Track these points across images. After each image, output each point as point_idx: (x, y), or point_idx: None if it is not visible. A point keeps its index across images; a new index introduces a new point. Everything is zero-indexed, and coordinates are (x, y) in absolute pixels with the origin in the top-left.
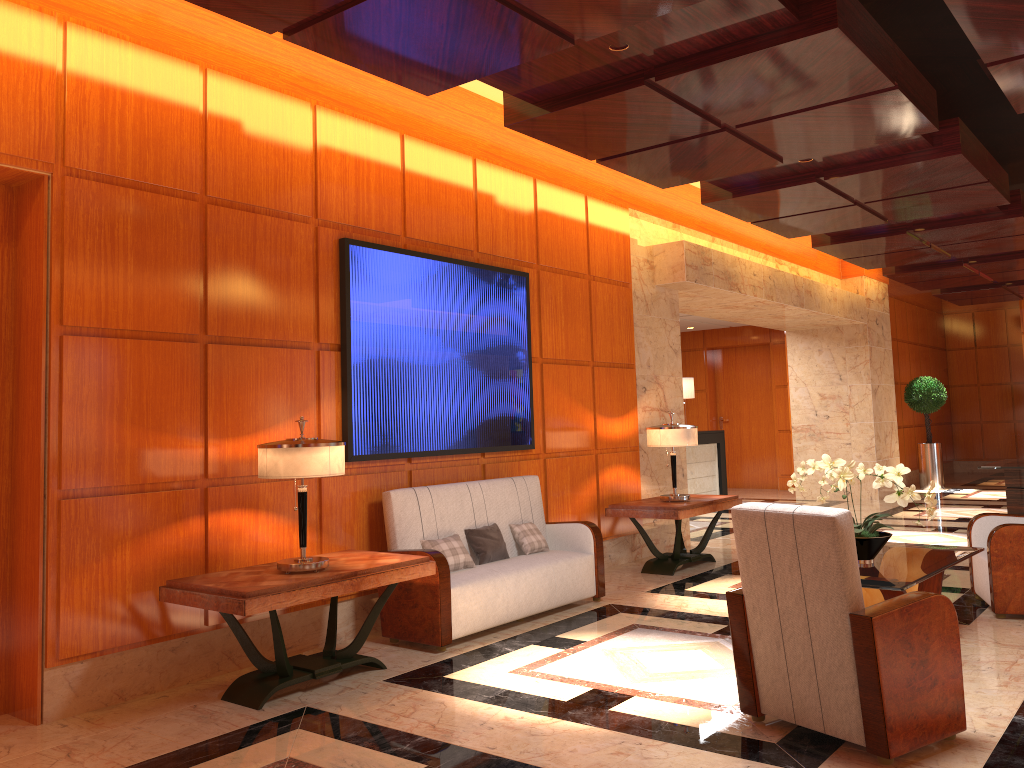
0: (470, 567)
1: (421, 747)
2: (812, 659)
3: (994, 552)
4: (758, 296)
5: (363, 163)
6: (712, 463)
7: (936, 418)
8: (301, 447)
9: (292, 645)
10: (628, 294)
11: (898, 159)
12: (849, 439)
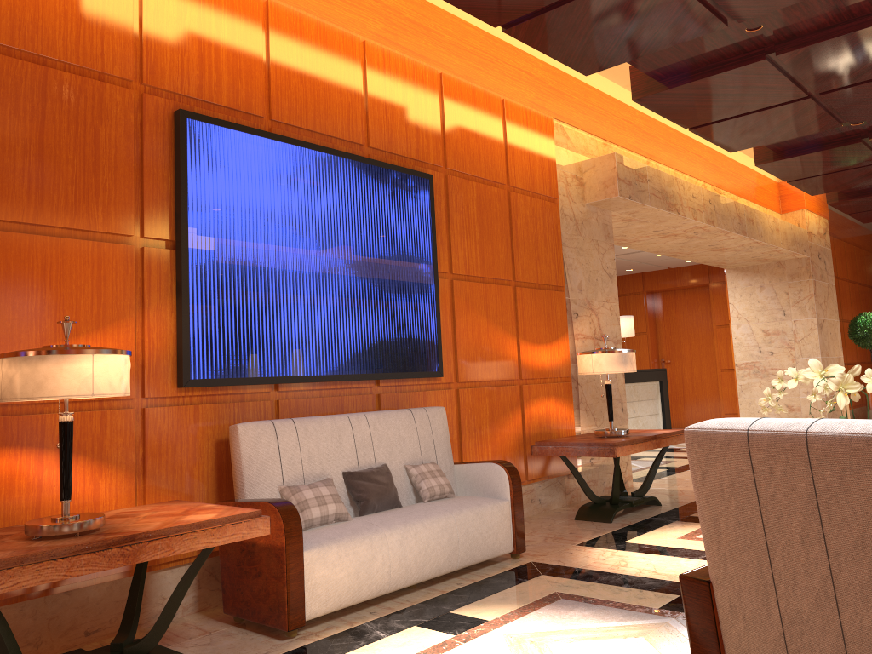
0: (344, 520)
1: None
2: None
3: None
4: (698, 220)
5: (210, 25)
6: (655, 402)
7: None
8: (46, 355)
9: (99, 628)
10: (554, 210)
11: (868, 19)
12: None
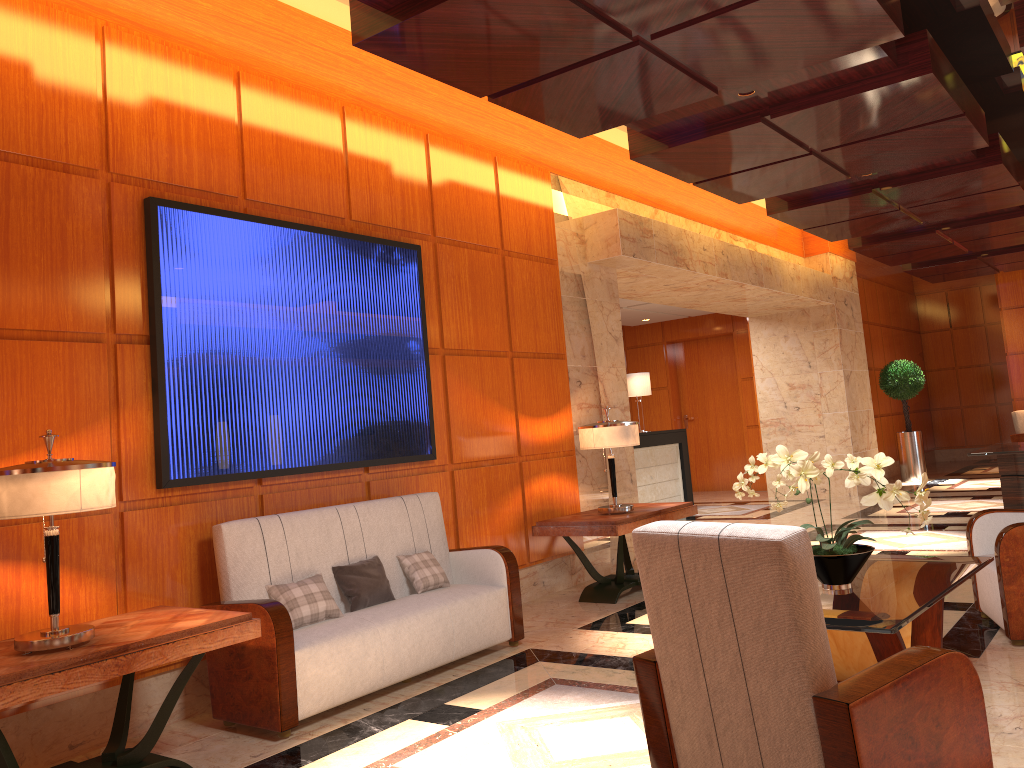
0: (335, 617)
1: None
2: (761, 765)
3: (1005, 561)
4: (710, 273)
5: (179, 104)
6: (674, 465)
7: (914, 405)
8: (33, 473)
9: (84, 740)
10: (554, 272)
11: (857, 86)
12: (822, 431)
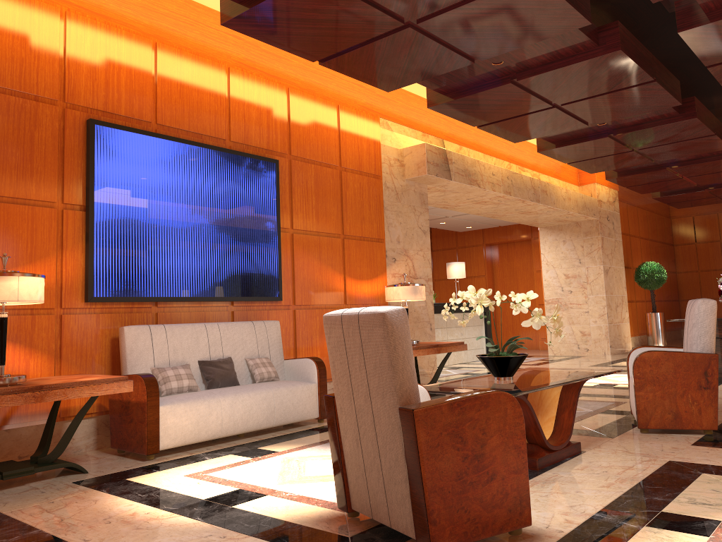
0: (194, 391)
1: (25, 539)
2: (378, 455)
3: (637, 375)
4: (497, 191)
5: (114, 61)
6: (480, 327)
7: (665, 296)
8: None
9: (28, 454)
10: (378, 184)
11: (572, 59)
12: (587, 308)
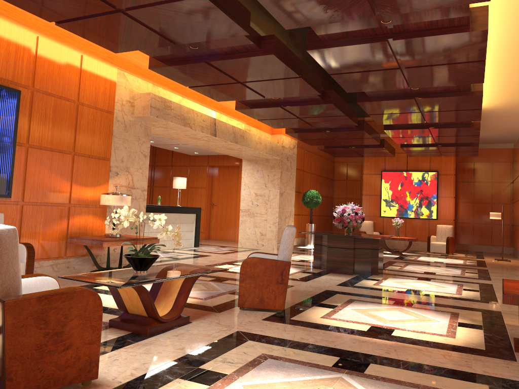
0: None
1: None
2: None
3: (241, 272)
4: (205, 133)
5: None
6: (192, 224)
7: (323, 213)
8: None
9: None
10: (110, 117)
11: (244, 54)
12: (266, 217)
